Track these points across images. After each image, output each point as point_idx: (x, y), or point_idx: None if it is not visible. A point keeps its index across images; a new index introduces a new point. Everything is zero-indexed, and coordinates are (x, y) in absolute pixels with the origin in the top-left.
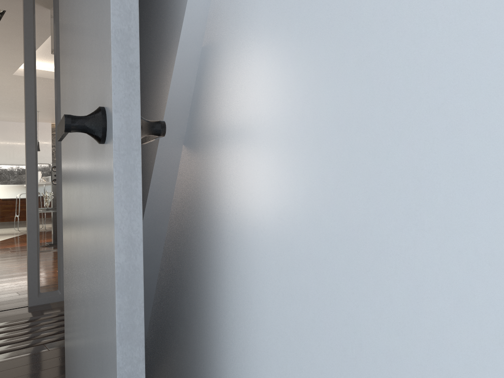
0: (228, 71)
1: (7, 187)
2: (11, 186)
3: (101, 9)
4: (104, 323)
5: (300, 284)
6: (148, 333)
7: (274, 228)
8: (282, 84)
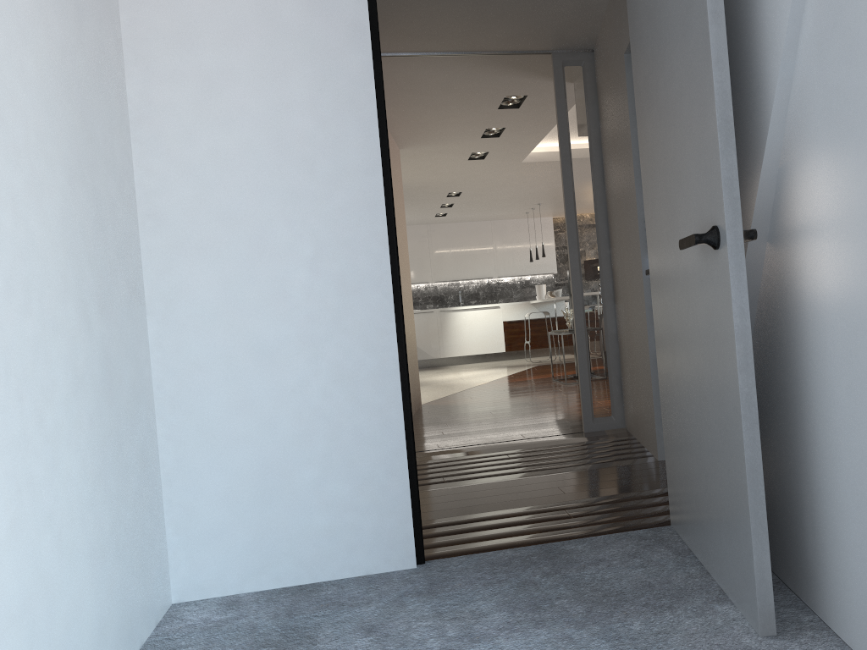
0: (799, 189)
1: (511, 305)
2: (516, 304)
3: (709, 161)
4: (724, 369)
5: (852, 324)
6: None
7: (836, 293)
8: (835, 203)
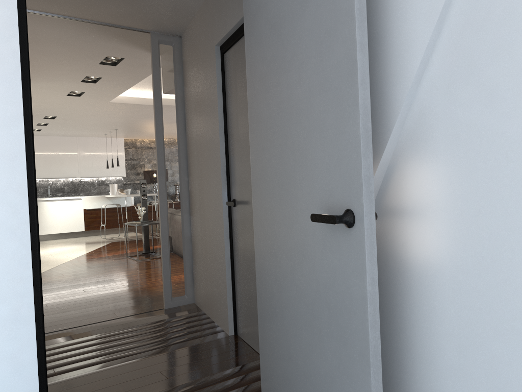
0: (413, 187)
1: (90, 198)
2: (94, 197)
3: (346, 157)
4: (349, 320)
5: (469, 302)
6: None
7: (451, 274)
8: (456, 207)
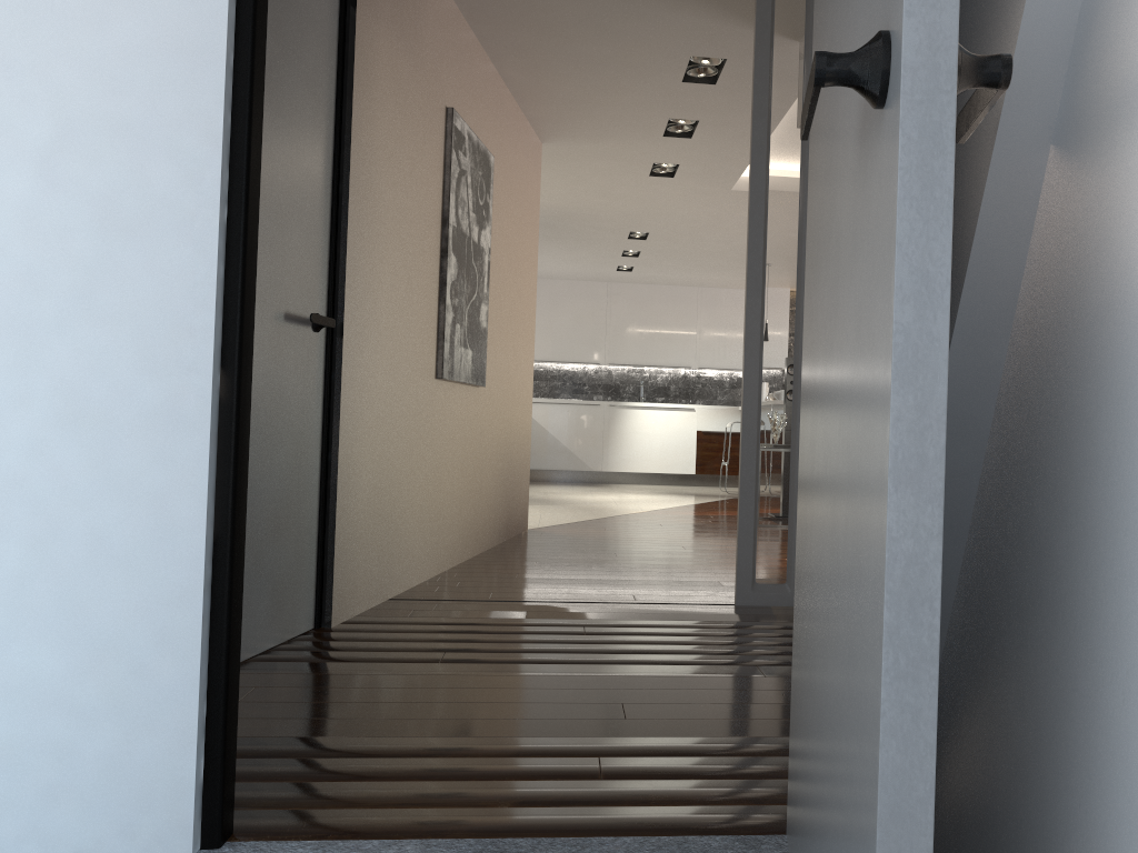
0: None
1: (711, 410)
2: (718, 409)
3: None
4: (866, 478)
5: None
6: (953, 608)
7: None
8: None
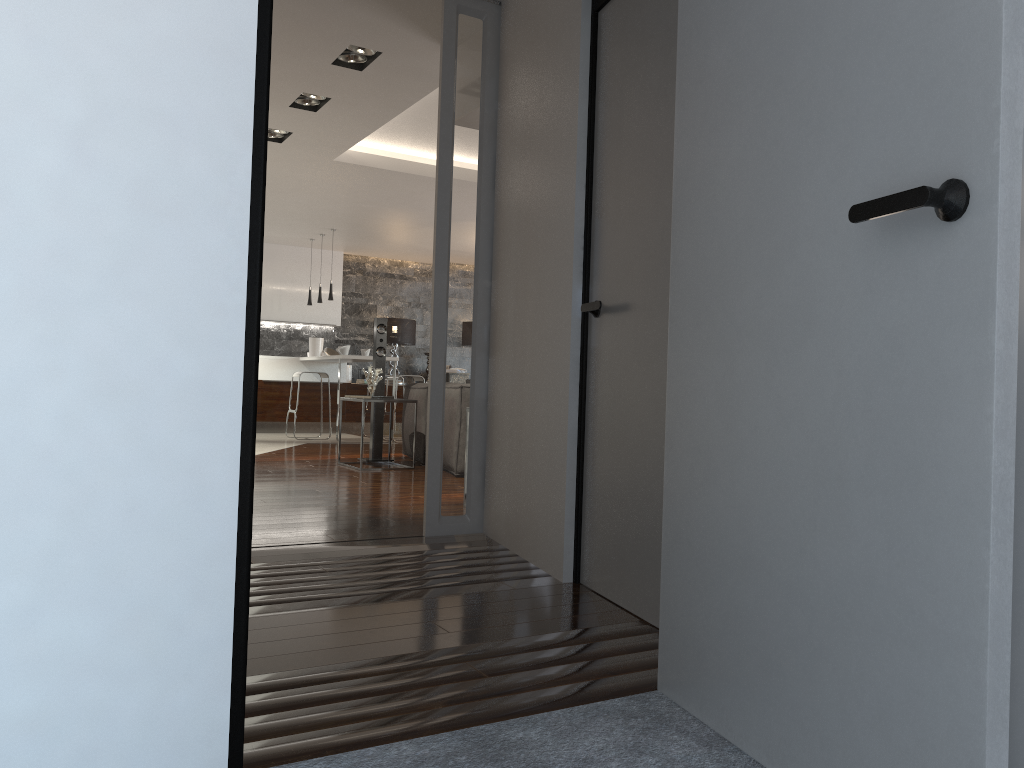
0: None
1: (272, 360)
2: (279, 359)
3: (955, 66)
4: (932, 433)
5: None
6: None
7: None
8: None
